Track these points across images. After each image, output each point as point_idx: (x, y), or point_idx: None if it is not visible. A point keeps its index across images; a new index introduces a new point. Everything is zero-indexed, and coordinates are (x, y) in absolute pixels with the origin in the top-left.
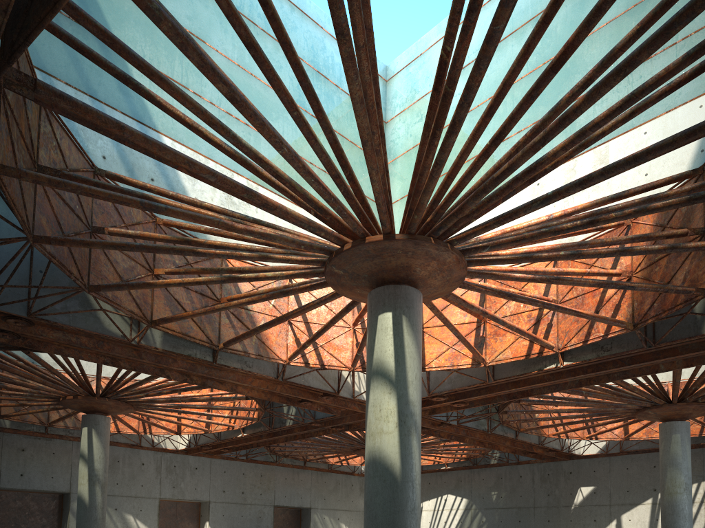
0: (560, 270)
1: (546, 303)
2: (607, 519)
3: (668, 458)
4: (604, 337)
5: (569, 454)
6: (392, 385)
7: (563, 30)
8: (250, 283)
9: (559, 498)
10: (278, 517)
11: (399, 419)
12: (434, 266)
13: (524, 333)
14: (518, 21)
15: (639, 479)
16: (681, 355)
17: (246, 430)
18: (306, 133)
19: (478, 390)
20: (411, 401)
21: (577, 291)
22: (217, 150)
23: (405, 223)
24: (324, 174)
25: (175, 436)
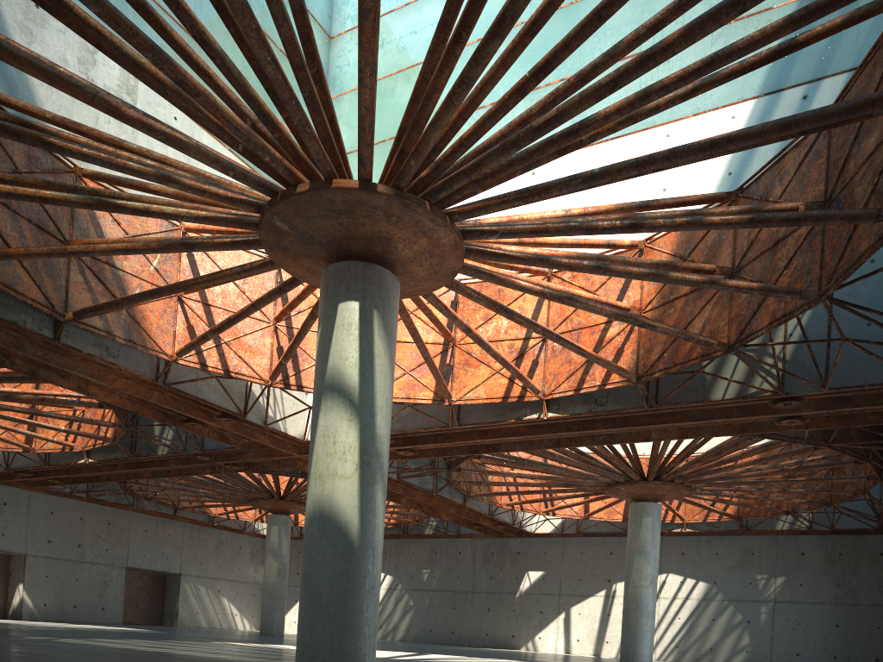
0: (565, 290)
1: (547, 330)
2: (555, 611)
3: (636, 545)
4: (600, 387)
5: (519, 531)
6: (354, 409)
7: None
8: (121, 227)
9: (503, 583)
10: (132, 584)
11: (361, 458)
12: (423, 246)
13: (510, 367)
14: None
15: (594, 567)
16: (681, 423)
17: (92, 455)
18: None
19: (435, 437)
20: (378, 436)
21: (573, 324)
22: None
23: (390, 171)
24: None
25: None
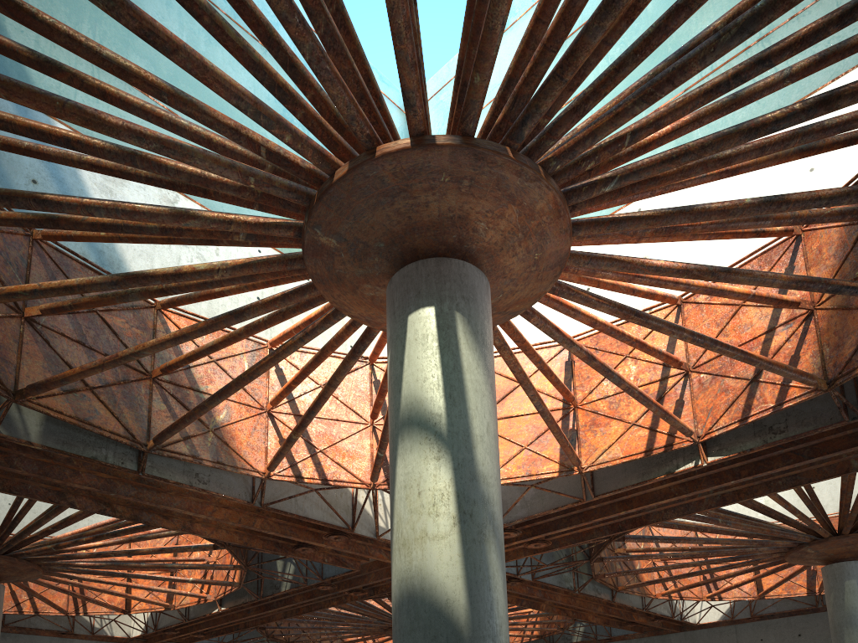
0: (711, 285)
1: (697, 334)
2: None
3: (843, 616)
4: (776, 408)
5: (680, 624)
6: (442, 442)
7: (657, 7)
8: None
9: None
10: None
11: (460, 508)
12: (512, 220)
13: (650, 403)
14: (590, 9)
15: None
16: None
17: (224, 603)
18: None
19: (568, 519)
20: (482, 475)
21: None
22: None
23: (453, 124)
24: None
25: (128, 618)
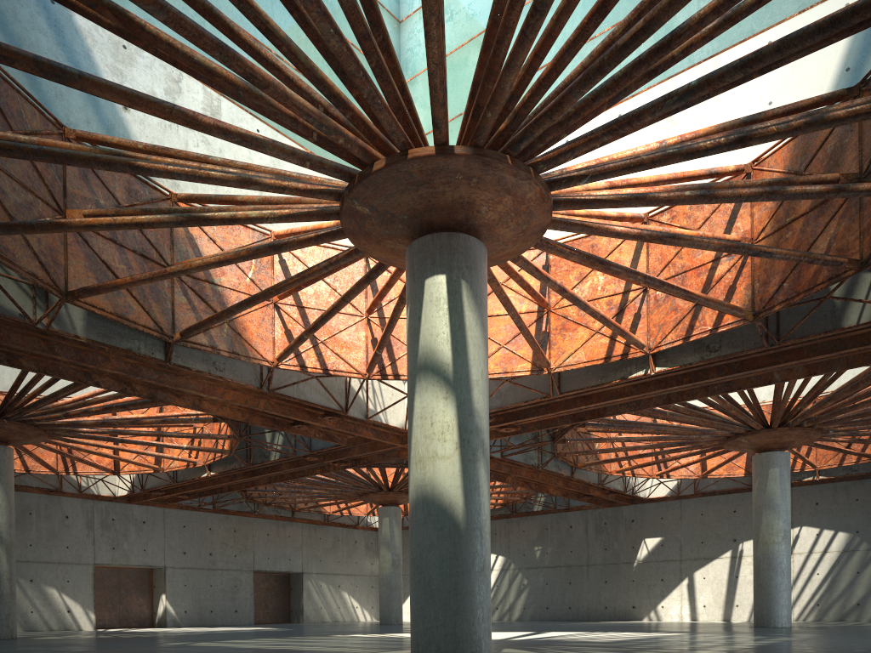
0: (665, 230)
1: (648, 277)
2: (677, 578)
3: (763, 499)
4: (712, 331)
5: (632, 498)
6: (449, 386)
7: None
8: (216, 244)
9: (618, 553)
10: (260, 586)
11: (461, 437)
12: (507, 205)
13: (610, 324)
14: None
15: (716, 527)
16: (808, 359)
17: (213, 468)
18: None
19: (536, 409)
20: (476, 411)
21: (676, 269)
22: None
23: (467, 130)
24: (316, 90)
25: (112, 477)
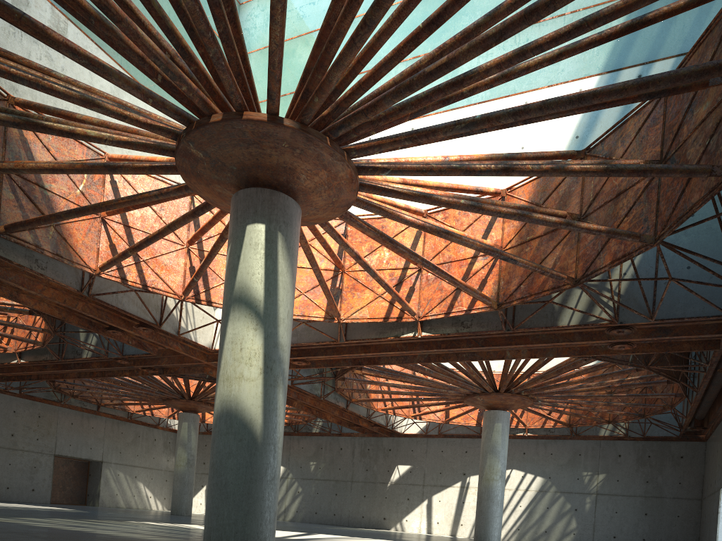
0: (441, 226)
1: (425, 260)
2: (420, 498)
3: (489, 446)
4: (467, 312)
5: (391, 431)
6: (260, 319)
7: None
8: (50, 153)
9: (377, 474)
10: (59, 469)
11: (265, 364)
12: (322, 178)
13: (391, 292)
14: None
15: (452, 462)
16: (532, 345)
17: (24, 356)
18: None
19: (325, 350)
20: (280, 345)
21: (444, 258)
22: None
23: (295, 108)
24: None
25: None
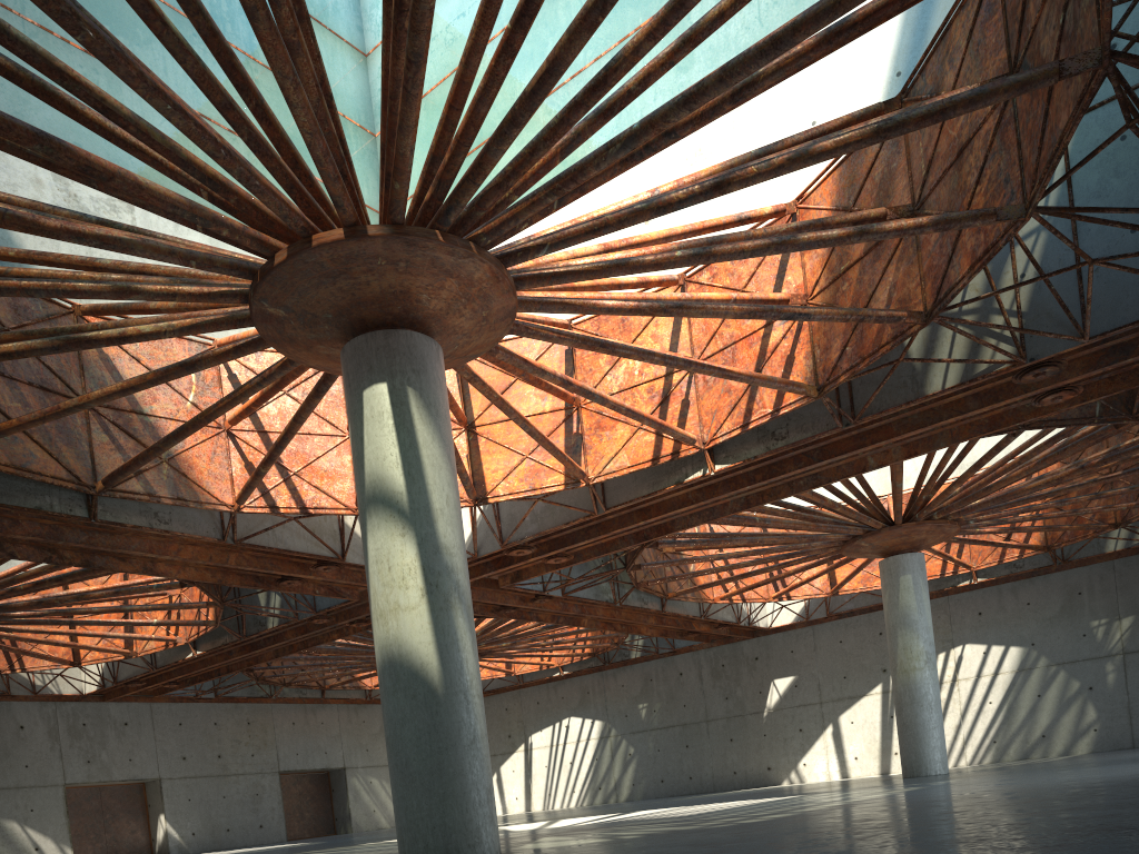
0: (686, 296)
1: (668, 357)
2: (819, 725)
3: (897, 616)
4: (774, 415)
5: (752, 629)
6: (406, 520)
7: None
8: (142, 364)
9: (743, 702)
10: (291, 790)
11: (427, 581)
12: (453, 289)
13: (642, 418)
14: None
15: (861, 656)
16: (899, 437)
17: (199, 645)
18: (138, 5)
19: (586, 531)
20: (444, 547)
21: (724, 340)
22: (32, 103)
23: (384, 204)
24: None
25: (76, 670)
